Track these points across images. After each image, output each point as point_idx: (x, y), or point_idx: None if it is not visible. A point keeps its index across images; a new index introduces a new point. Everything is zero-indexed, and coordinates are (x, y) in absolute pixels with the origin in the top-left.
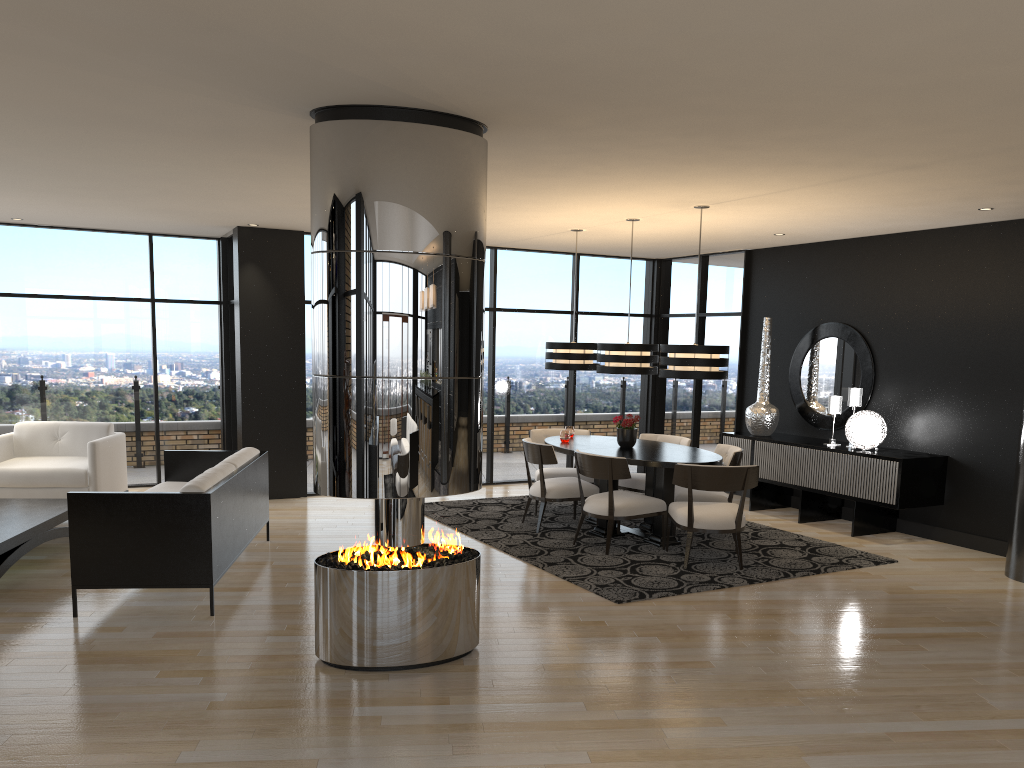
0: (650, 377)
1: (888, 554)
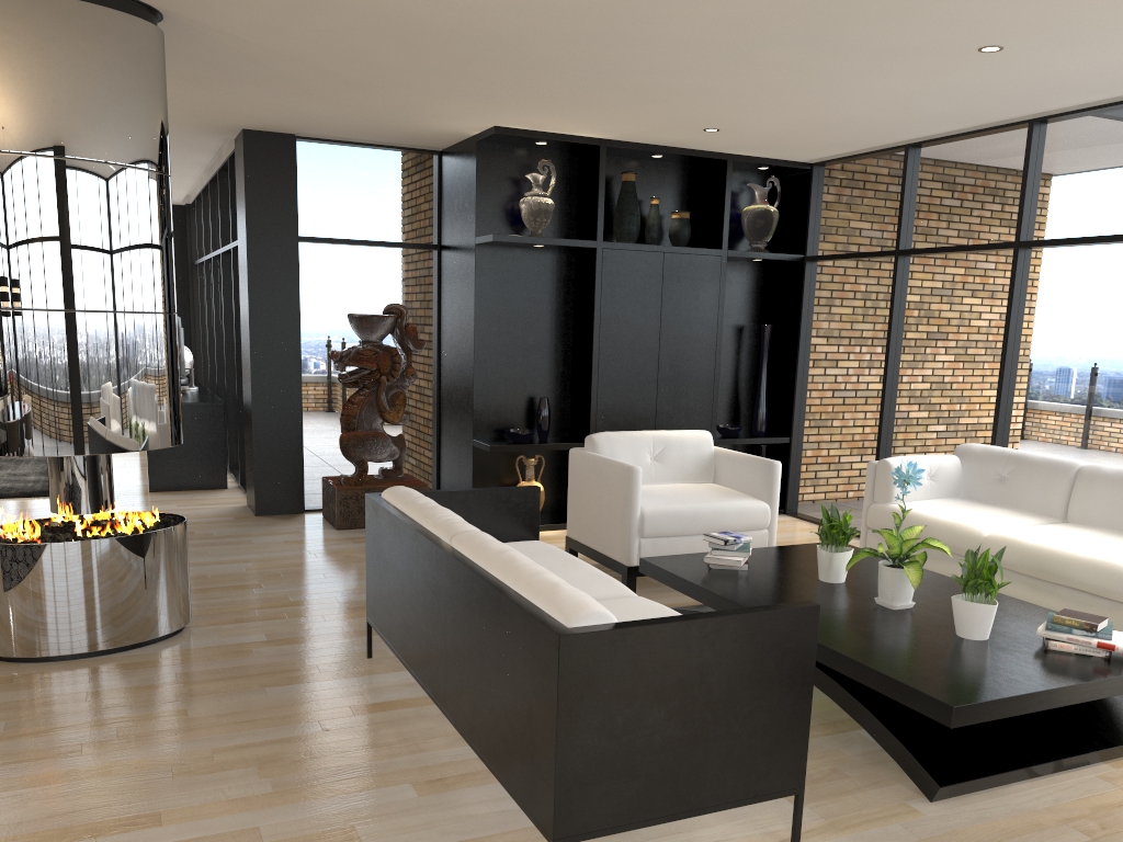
0: None
1: None
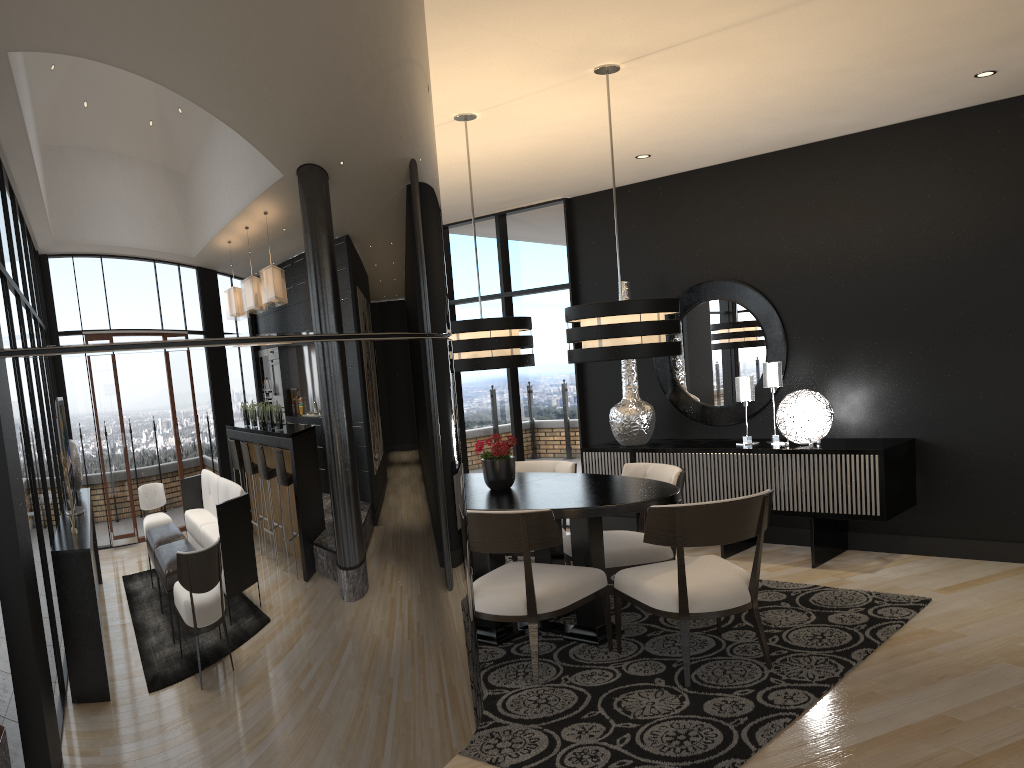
0: None
1: (899, 589)
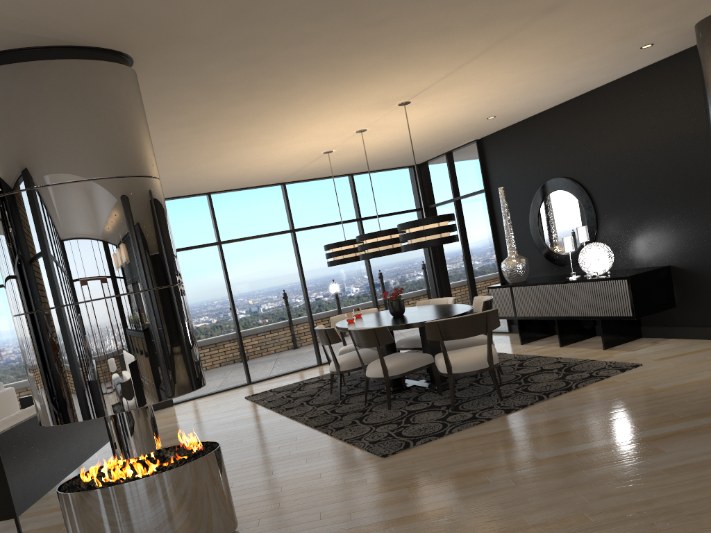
0: (431, 256)
1: (634, 359)
